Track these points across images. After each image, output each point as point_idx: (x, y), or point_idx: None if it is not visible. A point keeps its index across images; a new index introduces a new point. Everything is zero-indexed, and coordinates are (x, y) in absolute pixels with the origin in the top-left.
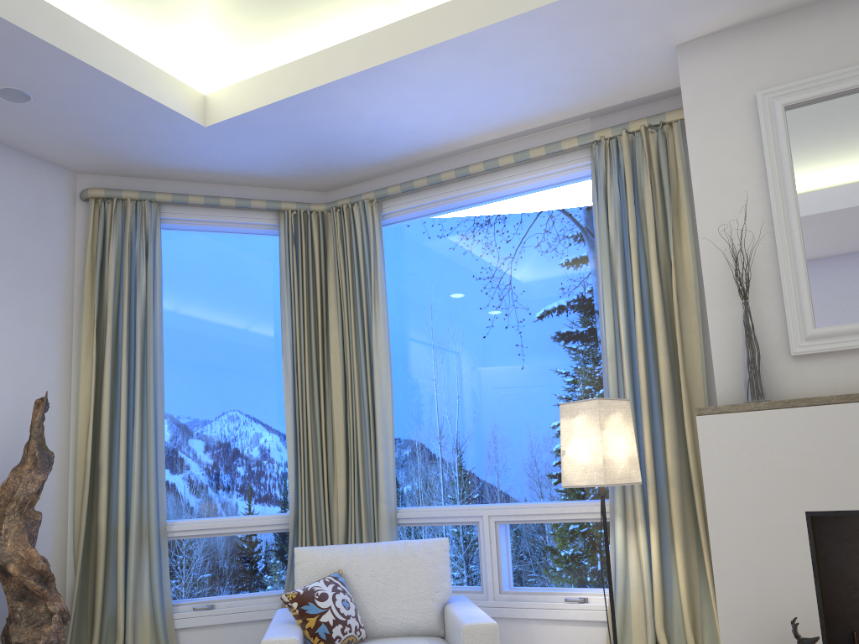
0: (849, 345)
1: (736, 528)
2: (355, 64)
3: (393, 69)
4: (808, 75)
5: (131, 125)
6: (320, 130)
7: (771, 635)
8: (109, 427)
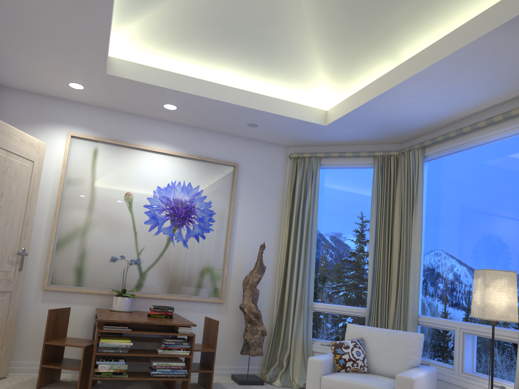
0: None
1: None
2: (374, 93)
3: (391, 93)
4: None
5: (297, 128)
6: (377, 120)
7: None
8: (291, 258)
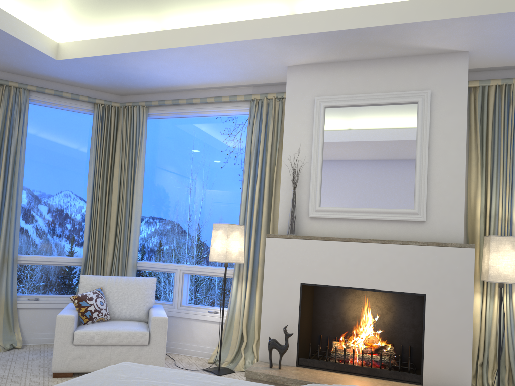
0: (330, 216)
1: (273, 287)
2: (135, 47)
3: (154, 53)
4: (337, 94)
5: (17, 53)
6: (118, 70)
7: (279, 332)
8: None
